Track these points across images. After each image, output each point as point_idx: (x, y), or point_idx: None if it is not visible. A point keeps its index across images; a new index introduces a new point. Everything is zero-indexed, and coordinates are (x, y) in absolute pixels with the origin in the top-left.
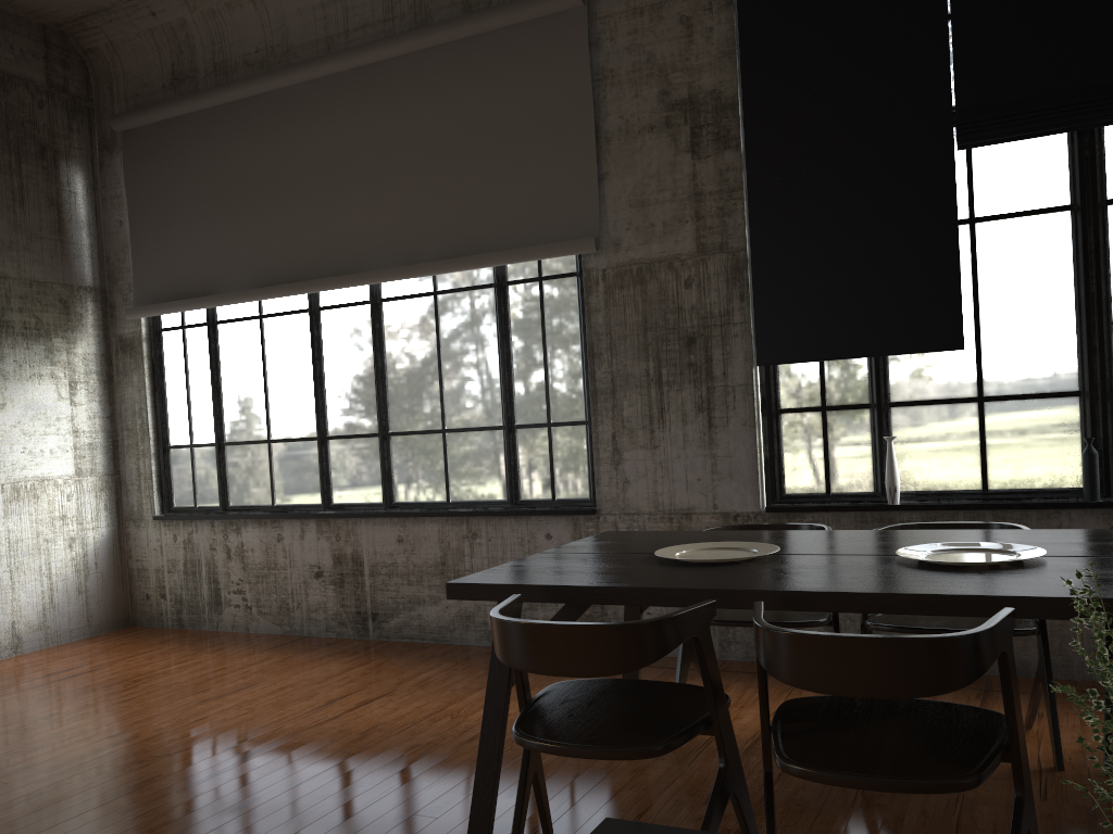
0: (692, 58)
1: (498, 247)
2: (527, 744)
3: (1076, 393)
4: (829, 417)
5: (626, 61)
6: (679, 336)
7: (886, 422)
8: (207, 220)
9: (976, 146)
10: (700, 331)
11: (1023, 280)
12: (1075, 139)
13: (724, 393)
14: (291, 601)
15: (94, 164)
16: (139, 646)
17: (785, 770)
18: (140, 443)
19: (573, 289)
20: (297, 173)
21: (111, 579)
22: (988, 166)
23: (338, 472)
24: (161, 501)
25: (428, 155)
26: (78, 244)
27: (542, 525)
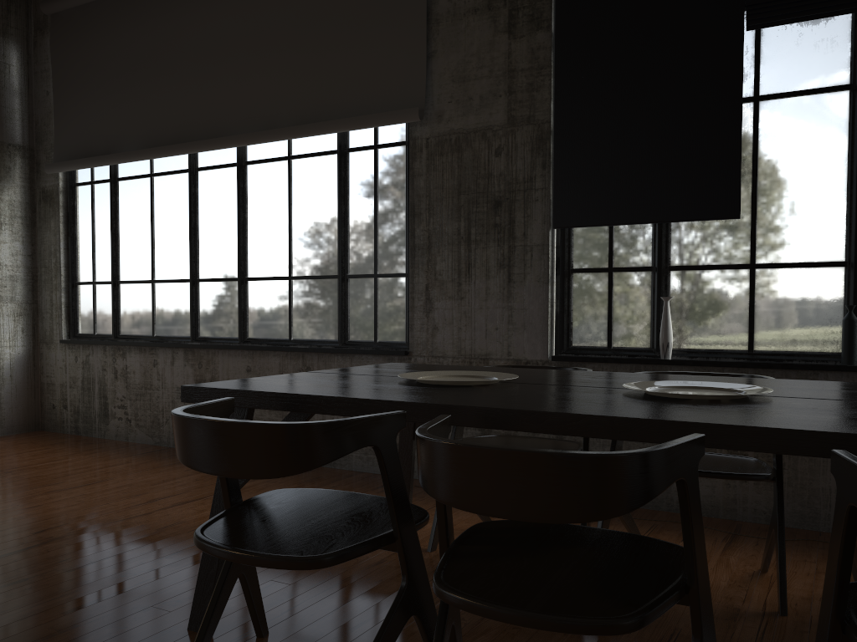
0: None
1: (340, 116)
2: (200, 545)
3: (842, 263)
4: (615, 278)
5: None
6: (488, 199)
7: (665, 285)
8: (111, 91)
9: (764, 26)
10: (506, 195)
11: (800, 156)
12: None
13: (523, 252)
14: (162, 417)
15: (28, 43)
16: (33, 446)
17: (436, 594)
18: (54, 279)
19: (402, 156)
20: (183, 50)
21: (24, 390)
22: (775, 47)
23: (205, 310)
24: (68, 328)
25: (288, 35)
26: (10, 108)
27: (364, 362)
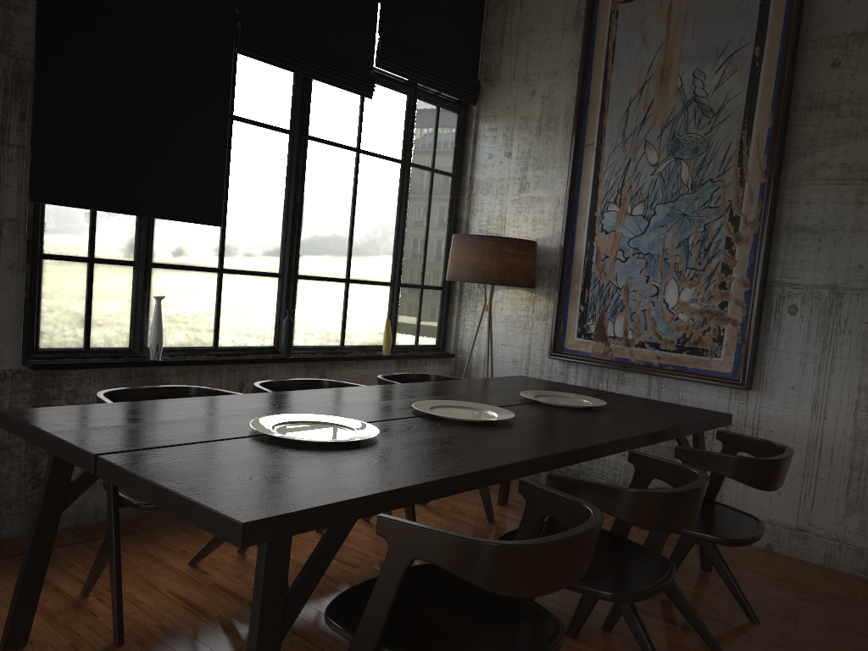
0: None
1: None
2: None
3: (279, 275)
4: (96, 270)
5: None
6: None
7: (149, 282)
8: None
9: (250, 56)
10: None
11: (257, 179)
12: (300, 82)
13: None
14: None
15: None
16: None
17: (623, 601)
18: None
19: None
20: None
21: None
22: (246, 76)
23: None
24: None
25: None
26: None
27: None
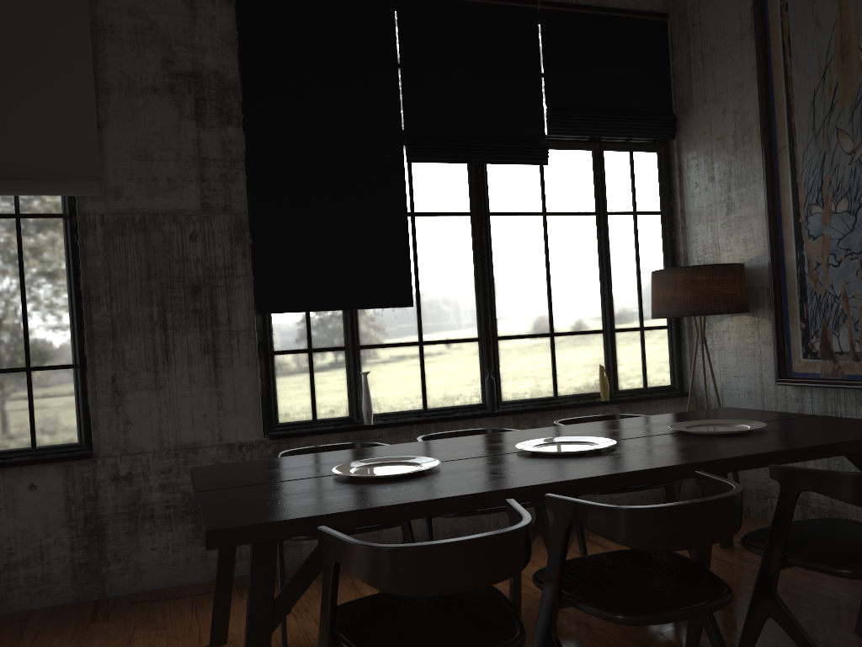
0: (196, 37)
1: None
2: None
3: (477, 339)
4: (315, 357)
5: (128, 21)
6: (185, 284)
7: (358, 361)
8: None
9: (419, 161)
10: (205, 281)
11: (445, 260)
12: (473, 169)
13: (229, 337)
14: None
15: None
16: None
17: (626, 623)
18: None
19: (59, 230)
20: None
21: None
22: (422, 177)
23: None
24: None
25: None
26: None
27: (25, 475)
